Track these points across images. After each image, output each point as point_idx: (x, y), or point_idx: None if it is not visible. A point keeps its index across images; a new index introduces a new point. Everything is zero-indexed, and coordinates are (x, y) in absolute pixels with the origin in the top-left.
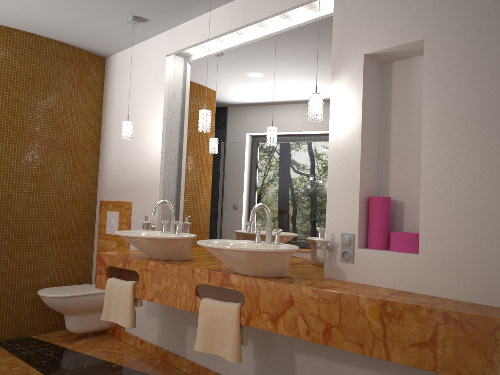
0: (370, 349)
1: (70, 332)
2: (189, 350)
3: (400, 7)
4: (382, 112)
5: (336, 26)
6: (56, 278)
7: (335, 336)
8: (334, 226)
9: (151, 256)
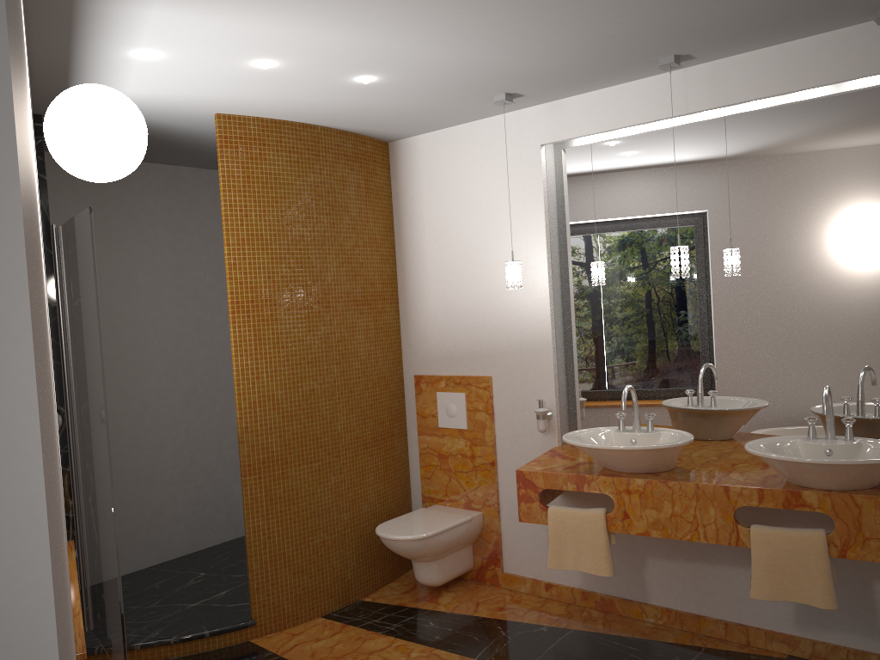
0: None
1: (408, 584)
2: (653, 591)
3: None
4: None
5: None
6: (377, 506)
7: None
8: None
9: (625, 469)
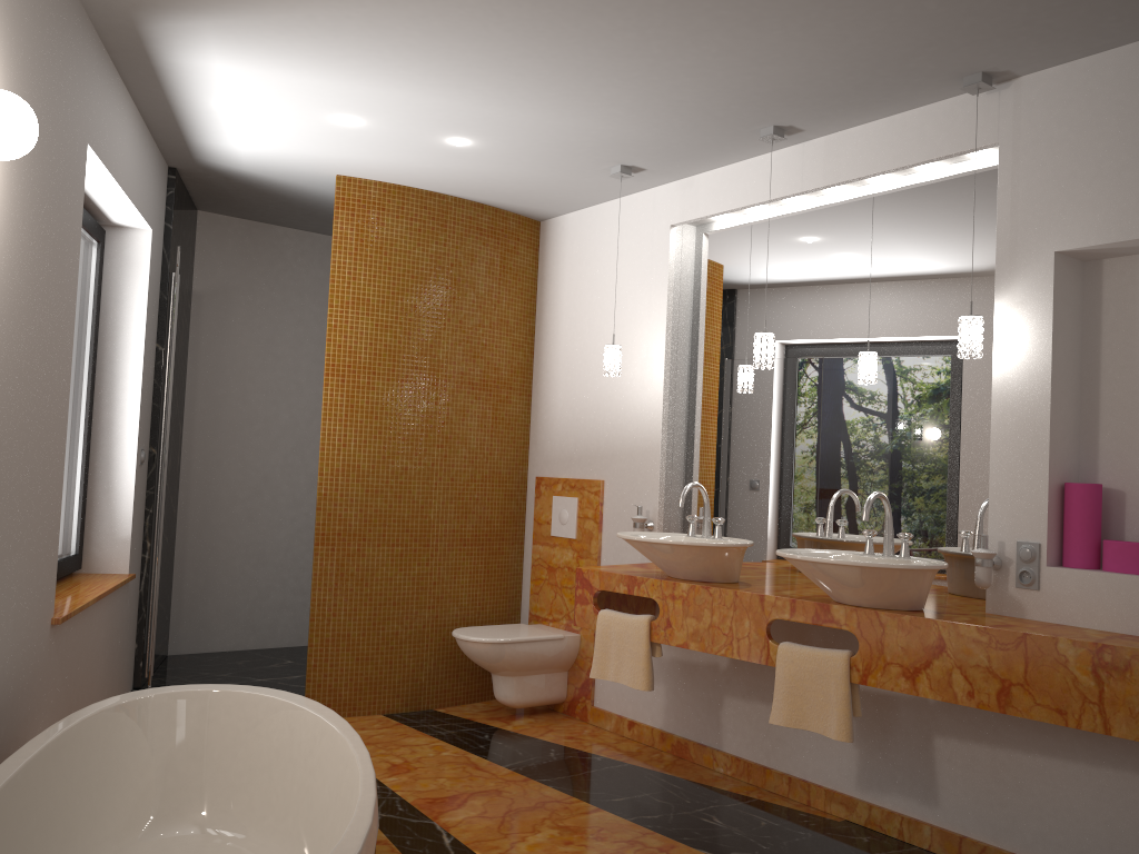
0: (1077, 718)
1: (494, 706)
2: (727, 736)
3: (1118, 180)
4: (1085, 342)
5: (1003, 202)
6: (469, 612)
7: (1018, 699)
8: (1003, 530)
9: (677, 574)
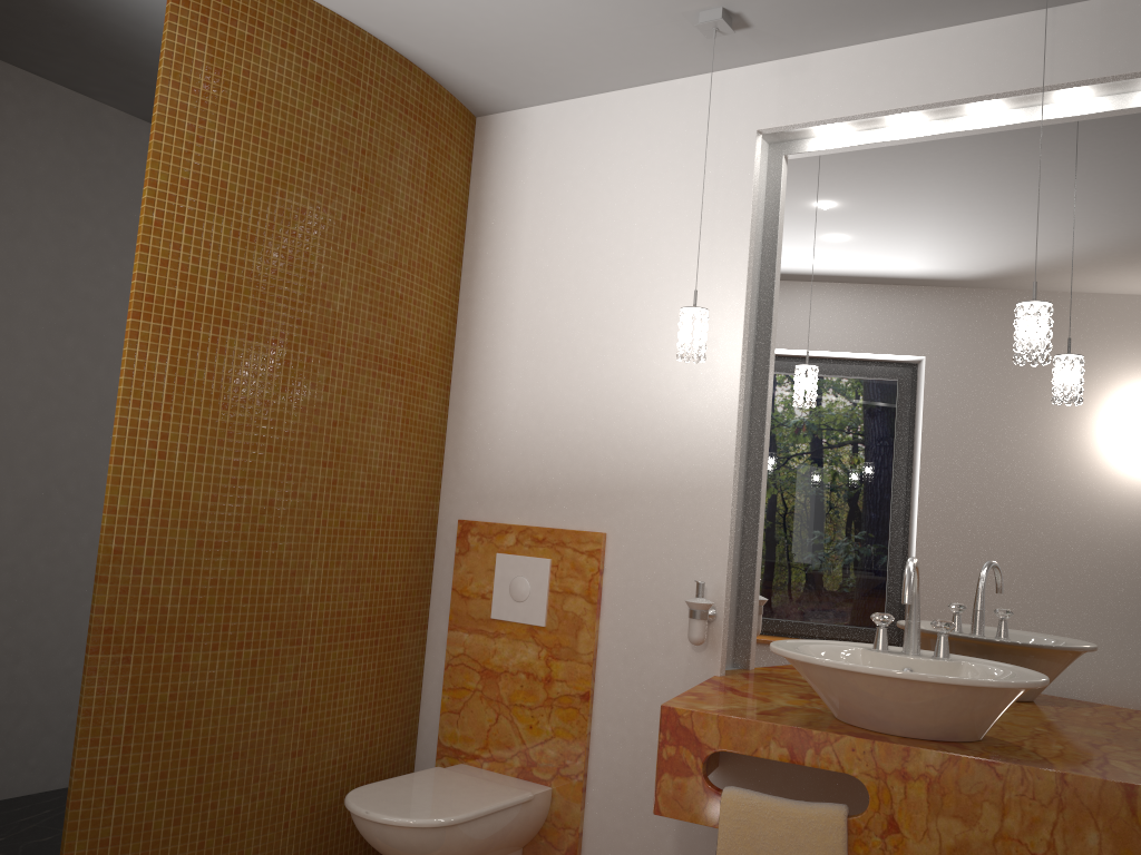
0: None
1: None
2: None
3: None
4: None
5: None
6: (353, 753)
7: None
8: None
9: (896, 728)
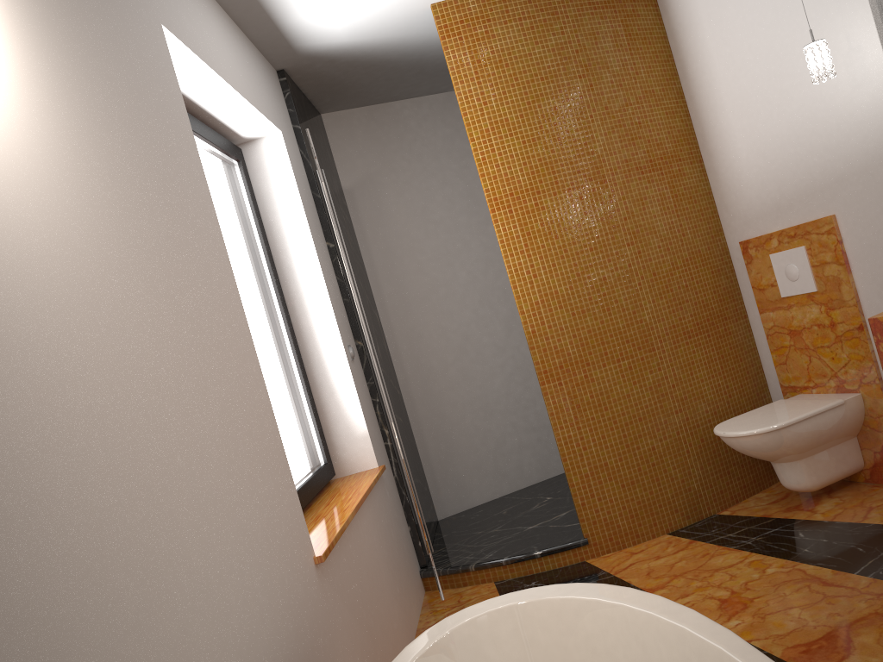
0: None
1: (779, 493)
2: None
3: None
4: None
5: None
6: (718, 404)
7: None
8: None
9: None
